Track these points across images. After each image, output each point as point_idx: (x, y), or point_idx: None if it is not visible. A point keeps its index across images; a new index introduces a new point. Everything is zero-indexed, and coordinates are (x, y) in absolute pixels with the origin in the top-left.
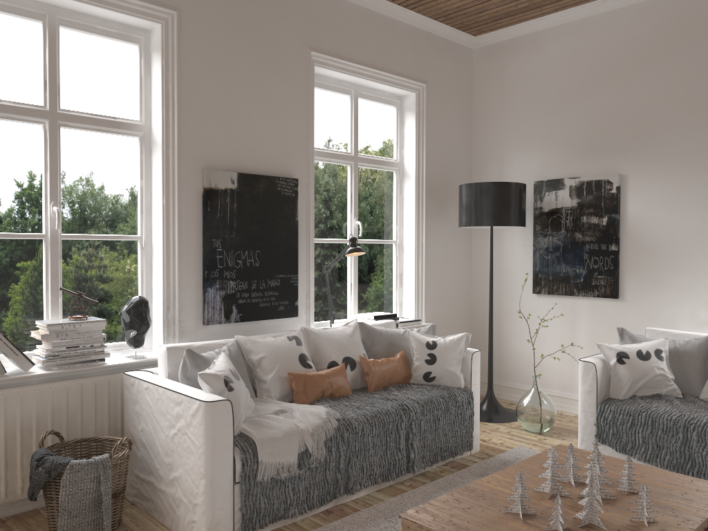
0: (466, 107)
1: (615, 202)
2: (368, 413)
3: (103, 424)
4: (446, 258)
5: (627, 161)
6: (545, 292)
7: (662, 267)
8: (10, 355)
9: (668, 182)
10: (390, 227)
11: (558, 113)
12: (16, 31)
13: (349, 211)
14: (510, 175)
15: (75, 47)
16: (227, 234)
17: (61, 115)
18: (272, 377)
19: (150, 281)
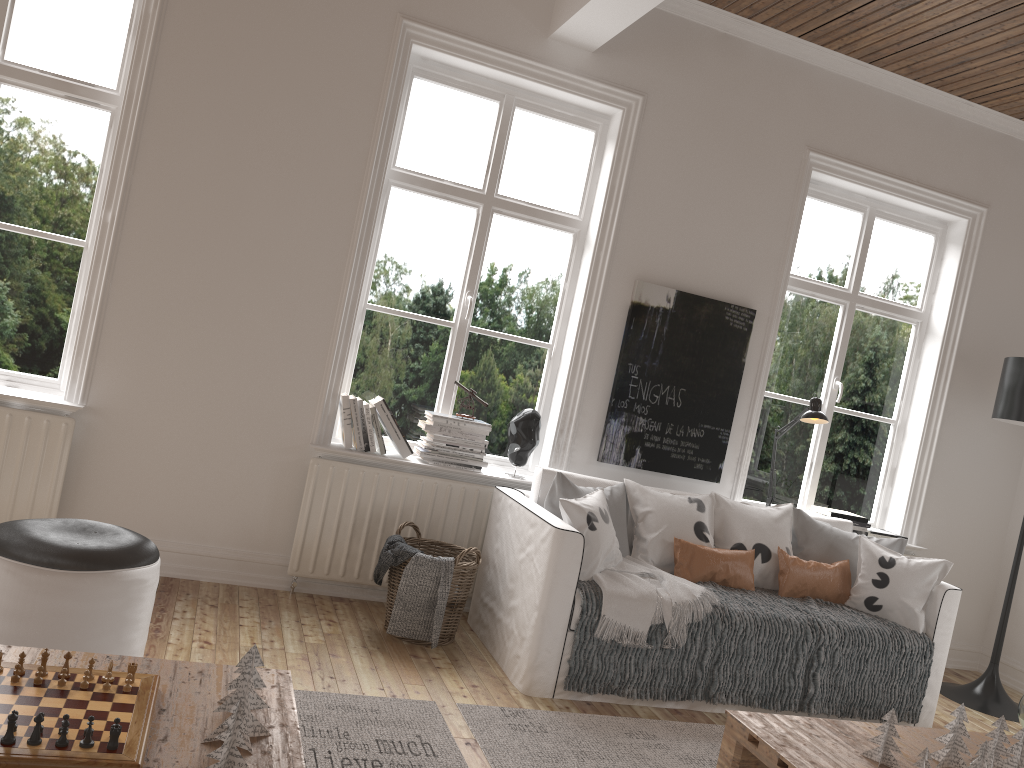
0: None
1: None
2: (758, 613)
3: (463, 537)
4: (972, 462)
5: None
6: None
7: None
8: (393, 436)
9: None
10: (890, 399)
11: None
12: (473, 110)
13: (829, 366)
14: None
15: (527, 130)
16: (648, 360)
17: (497, 200)
18: (654, 538)
19: (550, 397)
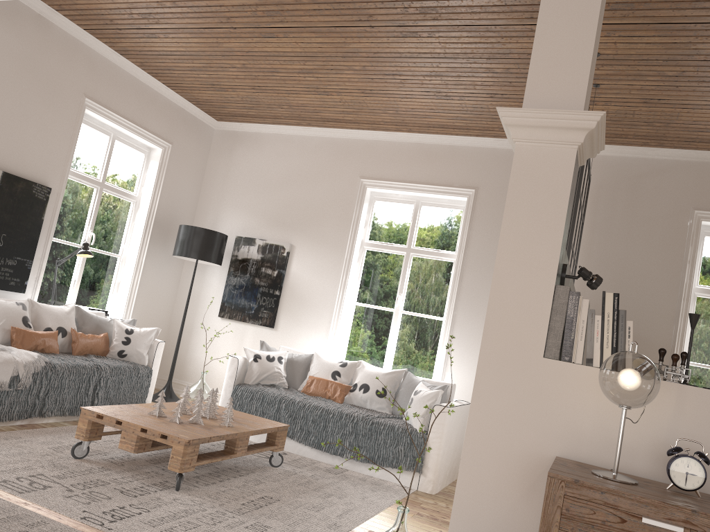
0: (200, 169)
1: (284, 262)
2: (69, 364)
3: None
4: (159, 278)
5: (297, 236)
6: (227, 317)
7: (303, 310)
8: None
9: (318, 256)
10: (118, 244)
11: (262, 192)
12: None
13: (87, 223)
14: (221, 227)
15: None
16: None
17: None
18: None
19: None
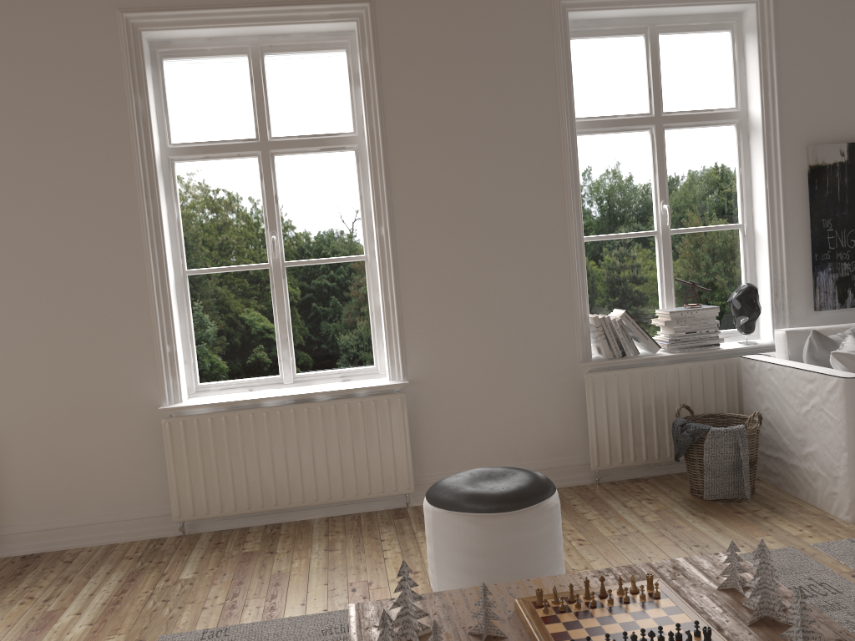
0: None
1: None
2: None
3: (722, 405)
4: None
5: None
6: None
7: None
8: (641, 338)
9: None
10: None
11: None
12: (624, 50)
13: None
14: None
15: (672, 50)
16: (838, 212)
17: (665, 118)
18: None
19: (753, 269)
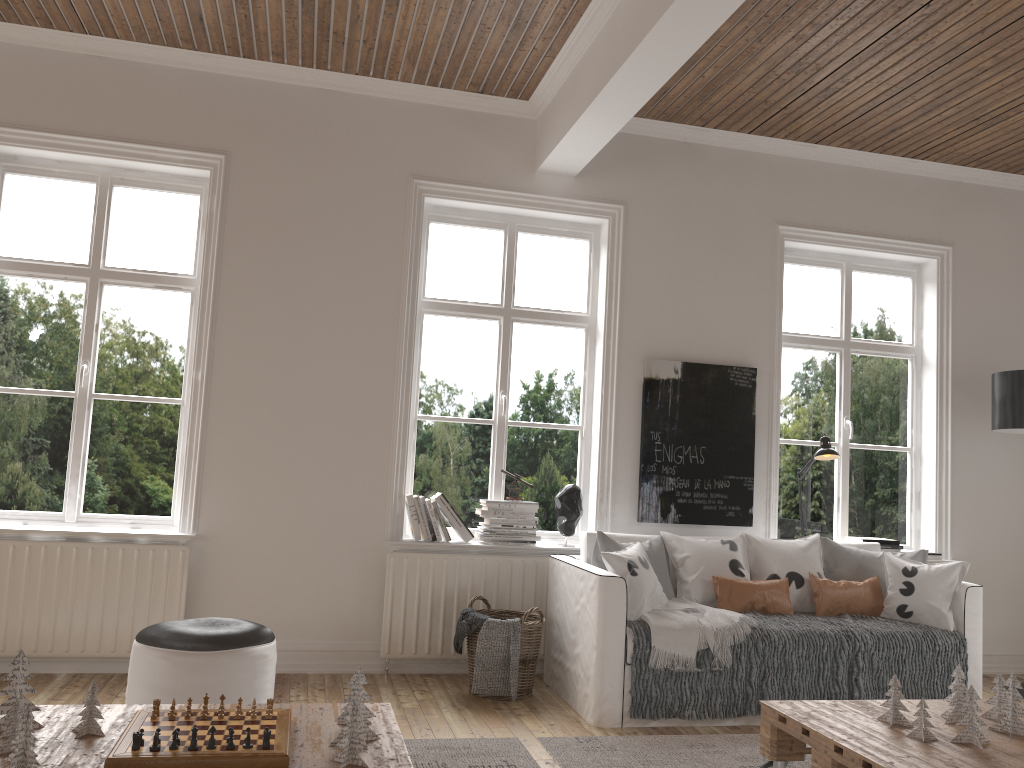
0: None
1: None
2: (795, 630)
3: (529, 605)
4: (990, 475)
5: None
6: None
7: None
8: (455, 524)
9: None
10: (901, 430)
11: None
12: (483, 241)
13: (837, 407)
14: None
15: (531, 249)
16: (668, 426)
17: (514, 311)
18: (694, 579)
19: (588, 472)
